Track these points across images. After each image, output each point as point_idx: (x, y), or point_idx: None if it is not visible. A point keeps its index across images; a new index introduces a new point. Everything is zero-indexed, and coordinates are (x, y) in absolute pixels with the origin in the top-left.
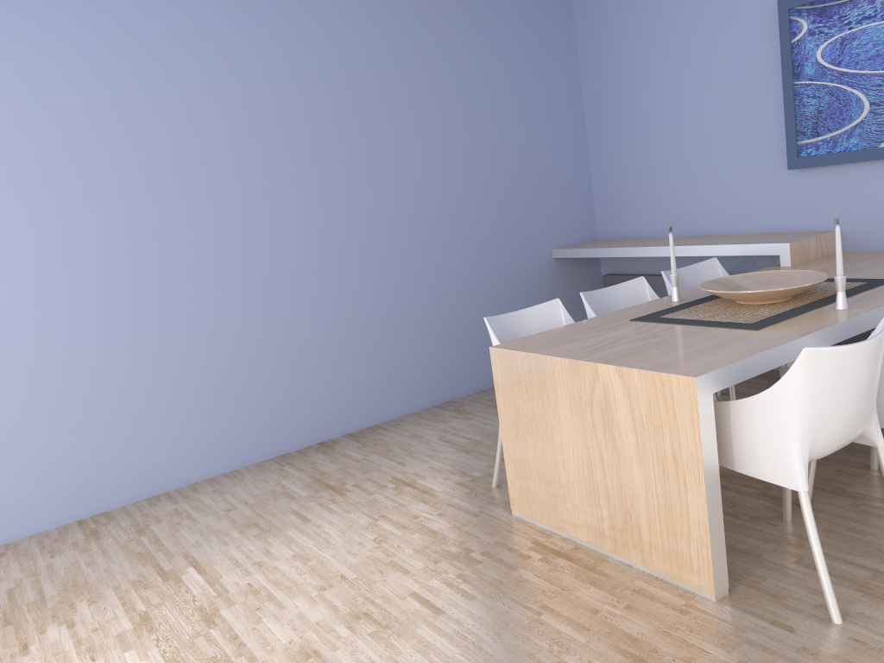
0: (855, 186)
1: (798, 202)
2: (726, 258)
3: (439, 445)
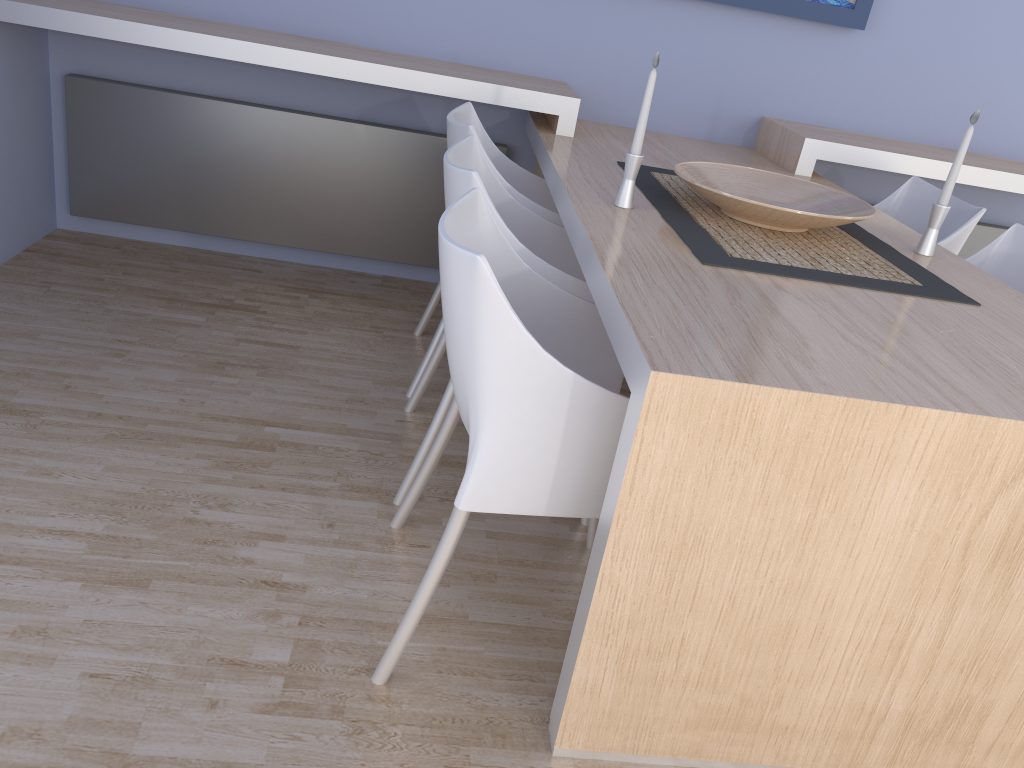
0: (605, 22)
1: (512, 23)
2: (363, 91)
3: (4, 582)
